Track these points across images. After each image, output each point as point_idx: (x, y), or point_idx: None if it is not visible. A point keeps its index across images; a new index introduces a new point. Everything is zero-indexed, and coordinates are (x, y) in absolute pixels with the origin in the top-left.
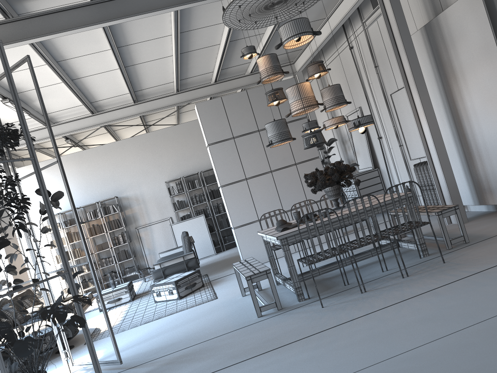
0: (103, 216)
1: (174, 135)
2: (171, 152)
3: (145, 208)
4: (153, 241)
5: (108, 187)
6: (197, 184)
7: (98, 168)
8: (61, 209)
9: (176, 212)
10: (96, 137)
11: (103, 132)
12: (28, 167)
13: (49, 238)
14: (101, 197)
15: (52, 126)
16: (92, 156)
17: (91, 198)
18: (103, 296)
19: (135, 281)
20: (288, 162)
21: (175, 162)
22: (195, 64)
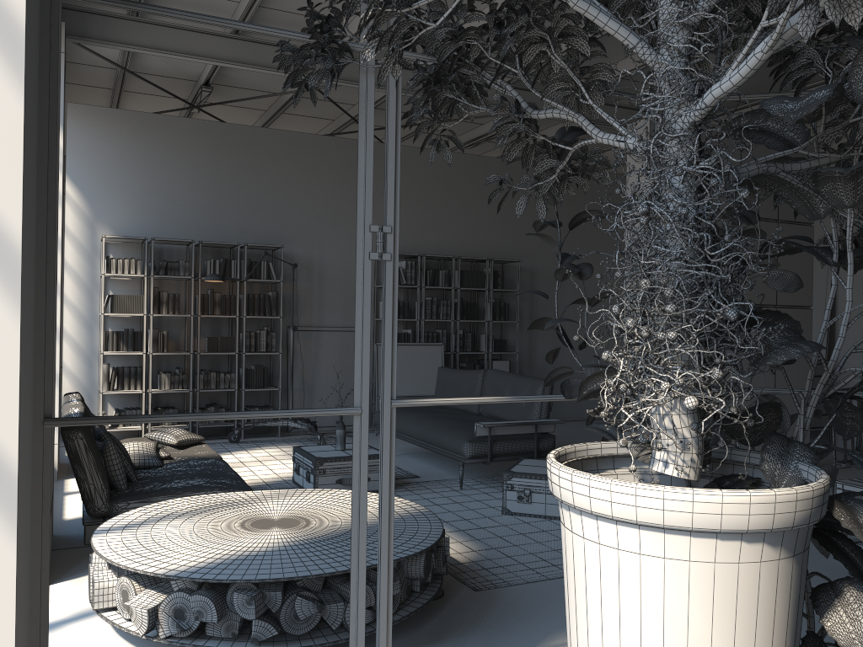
0: (244, 279)
1: (418, 168)
2: (402, 198)
3: (319, 292)
4: (316, 365)
5: (259, 222)
6: (442, 280)
7: (252, 174)
8: (144, 232)
9: (375, 322)
10: (227, 110)
11: (256, 104)
12: (100, 111)
13: (95, 288)
14: (237, 238)
15: (246, 39)
16: (247, 144)
17: (217, 232)
18: (332, 462)
19: (273, 440)
20: (766, 299)
21: (404, 221)
22: (607, 42)
